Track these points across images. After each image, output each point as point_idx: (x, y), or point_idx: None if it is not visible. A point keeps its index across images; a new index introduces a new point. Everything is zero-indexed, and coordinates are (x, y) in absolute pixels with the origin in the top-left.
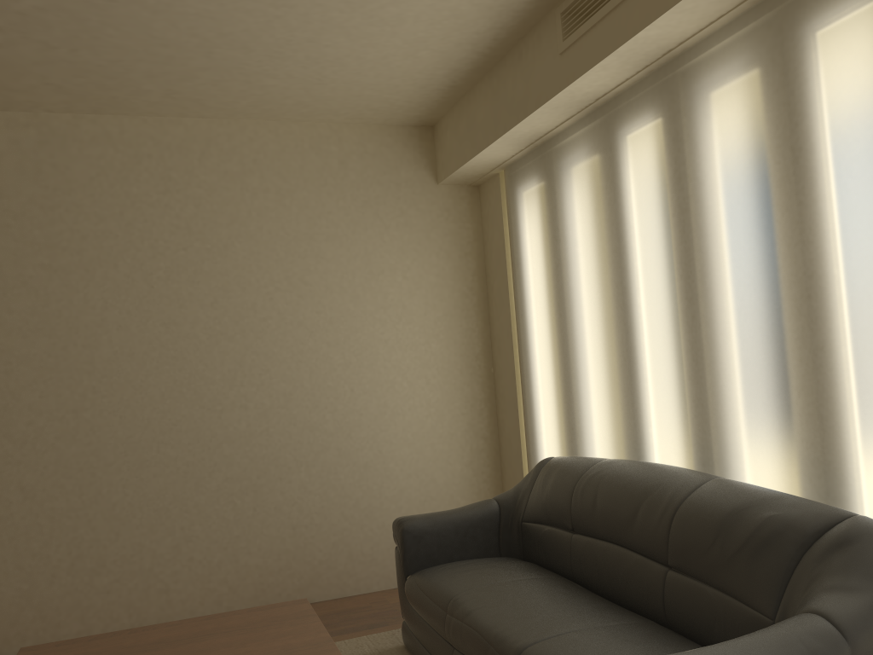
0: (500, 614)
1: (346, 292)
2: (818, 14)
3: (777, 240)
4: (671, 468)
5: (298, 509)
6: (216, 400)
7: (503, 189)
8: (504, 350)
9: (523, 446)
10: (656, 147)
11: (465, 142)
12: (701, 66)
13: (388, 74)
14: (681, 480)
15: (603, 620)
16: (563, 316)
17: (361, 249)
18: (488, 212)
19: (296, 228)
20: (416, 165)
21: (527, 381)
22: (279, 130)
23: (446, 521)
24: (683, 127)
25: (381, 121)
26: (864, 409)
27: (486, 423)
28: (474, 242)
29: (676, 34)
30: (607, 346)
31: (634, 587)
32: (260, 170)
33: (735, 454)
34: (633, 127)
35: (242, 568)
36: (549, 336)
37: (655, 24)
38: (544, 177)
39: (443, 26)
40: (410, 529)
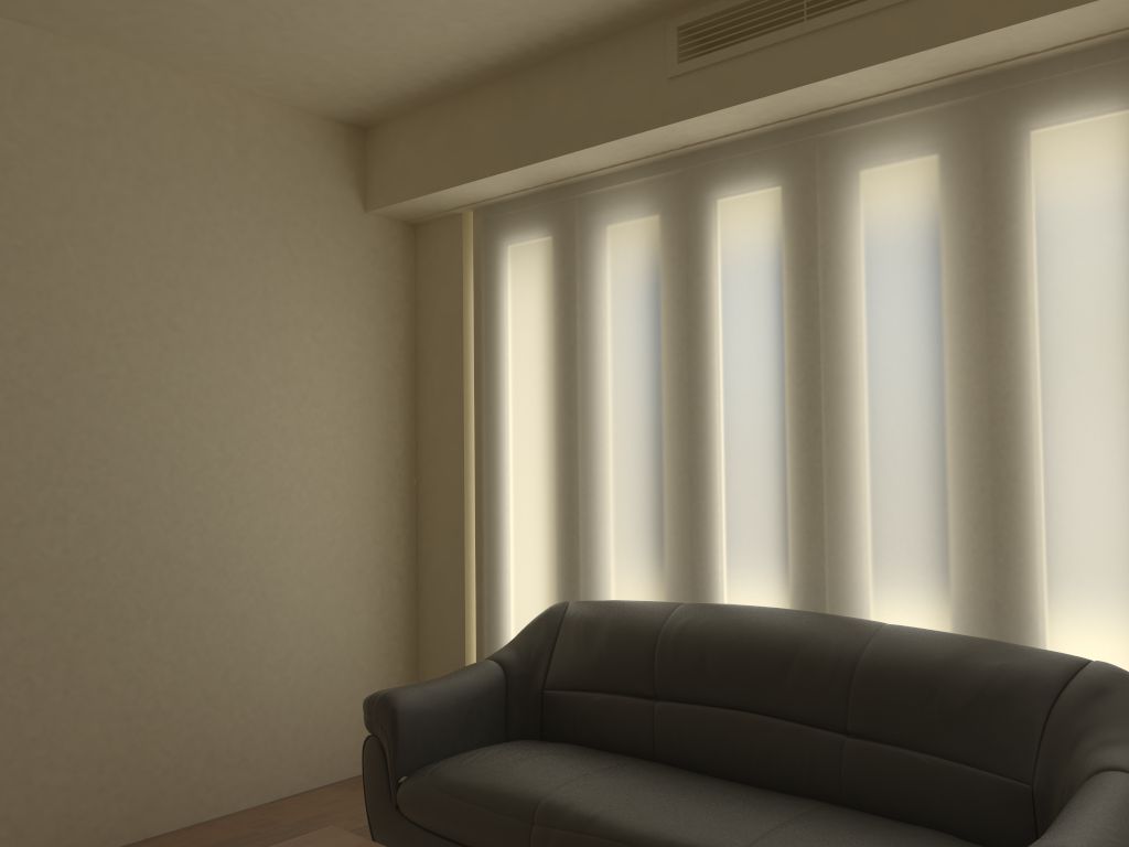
0: (648, 815)
1: (233, 349)
2: (1045, 112)
3: (961, 353)
4: (810, 613)
5: (138, 688)
6: (14, 506)
7: (466, 236)
8: (444, 456)
9: (468, 588)
10: (777, 222)
11: (441, 162)
12: (862, 136)
13: (382, 40)
14: (841, 627)
15: (788, 808)
16: (576, 417)
17: (259, 288)
18: (431, 264)
19: (166, 238)
20: (340, 179)
21: (491, 500)
22: (150, 79)
23: (446, 694)
24: (825, 204)
25: (303, 104)
26: (1068, 546)
27: (403, 556)
28: (404, 302)
29: (851, 93)
30: (659, 460)
31: (785, 763)
32: (116, 135)
33: (869, 596)
34: (739, 191)
35: (37, 793)
36: (546, 441)
37: (850, 74)
38: (560, 231)
39: None
40: (404, 708)
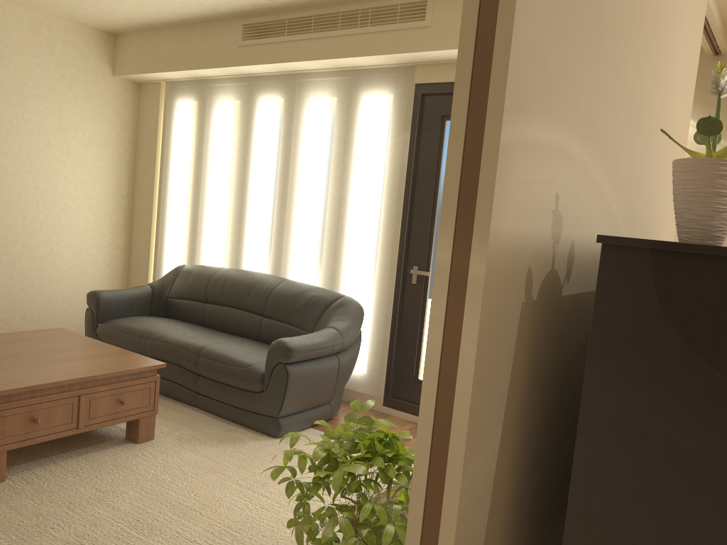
0: (181, 336)
1: (42, 137)
2: (367, 90)
3: (332, 179)
4: (266, 274)
5: None
6: None
7: (162, 94)
8: (145, 196)
9: (151, 257)
10: (279, 114)
11: (147, 60)
12: (311, 85)
13: (115, 7)
14: (273, 279)
15: (234, 338)
16: (199, 186)
17: (56, 109)
18: (146, 104)
19: (10, 83)
20: (101, 59)
21: (163, 219)
22: (6, 7)
23: (123, 295)
24: (296, 110)
25: (83, 22)
26: (353, 256)
27: (123, 240)
28: (132, 121)
29: (304, 67)
30: (228, 208)
31: (244, 326)
32: None
33: (293, 270)
34: (267, 98)
35: None
36: (186, 195)
37: (298, 62)
38: (200, 100)
39: (172, 3)
40: (103, 297)
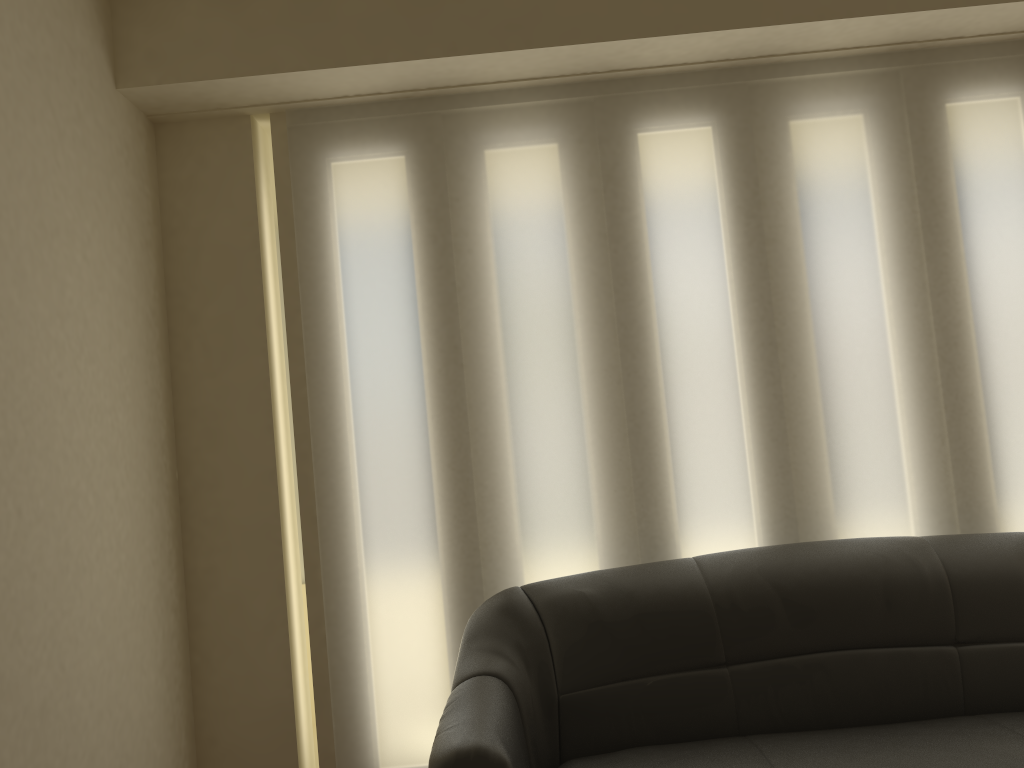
0: None
1: (8, 256)
2: (965, 88)
3: (915, 288)
4: (848, 540)
5: None
6: None
7: (254, 146)
8: (234, 434)
9: (288, 606)
10: (720, 160)
11: (276, 36)
12: (804, 87)
13: None
14: (898, 546)
15: (988, 726)
16: (469, 368)
17: (28, 163)
18: (192, 178)
19: None
20: (93, 31)
21: (333, 483)
22: None
23: (508, 728)
24: (771, 146)
25: None
26: (1019, 447)
27: (175, 579)
28: (153, 225)
29: (817, 42)
30: (594, 409)
31: (902, 690)
32: None
33: (851, 519)
34: (673, 125)
35: None
36: (422, 400)
37: (850, 20)
38: (428, 149)
39: None
40: (511, 758)
